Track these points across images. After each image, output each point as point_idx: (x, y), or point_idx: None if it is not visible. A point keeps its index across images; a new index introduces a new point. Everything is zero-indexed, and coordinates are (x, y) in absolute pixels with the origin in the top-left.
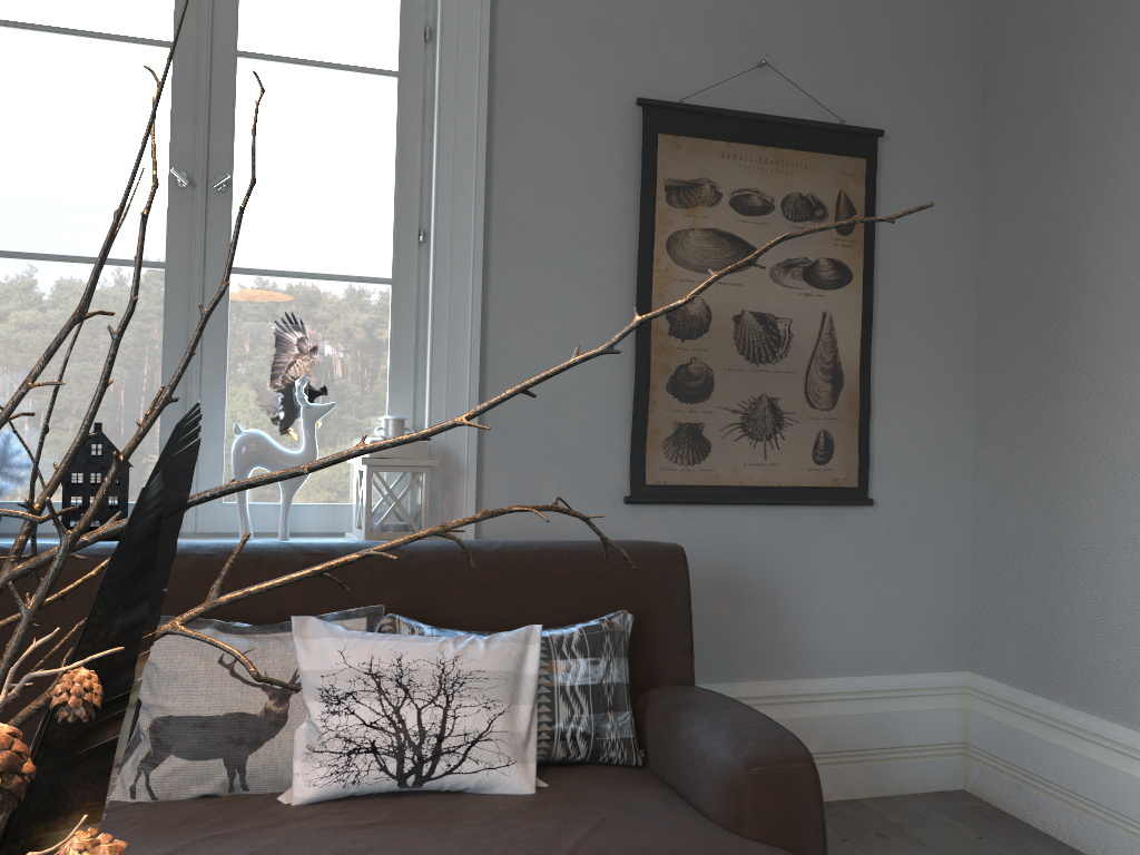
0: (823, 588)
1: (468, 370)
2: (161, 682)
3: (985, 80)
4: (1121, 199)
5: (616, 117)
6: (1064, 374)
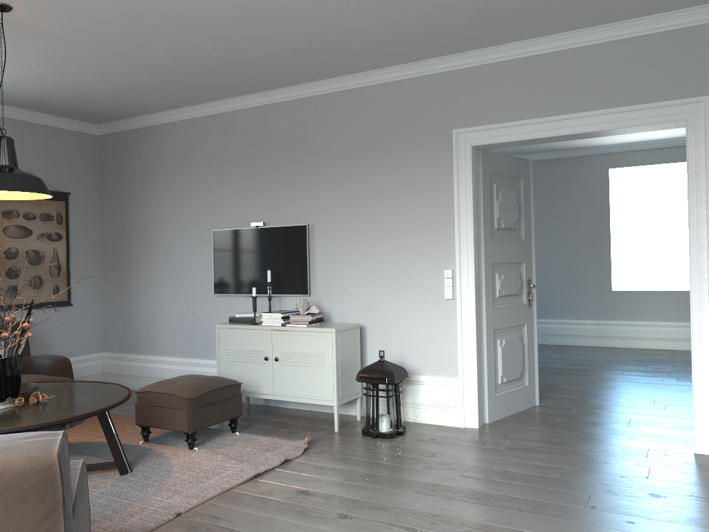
0: (58, 332)
1: None
2: None
3: (100, 176)
4: (137, 220)
5: None
6: (125, 265)
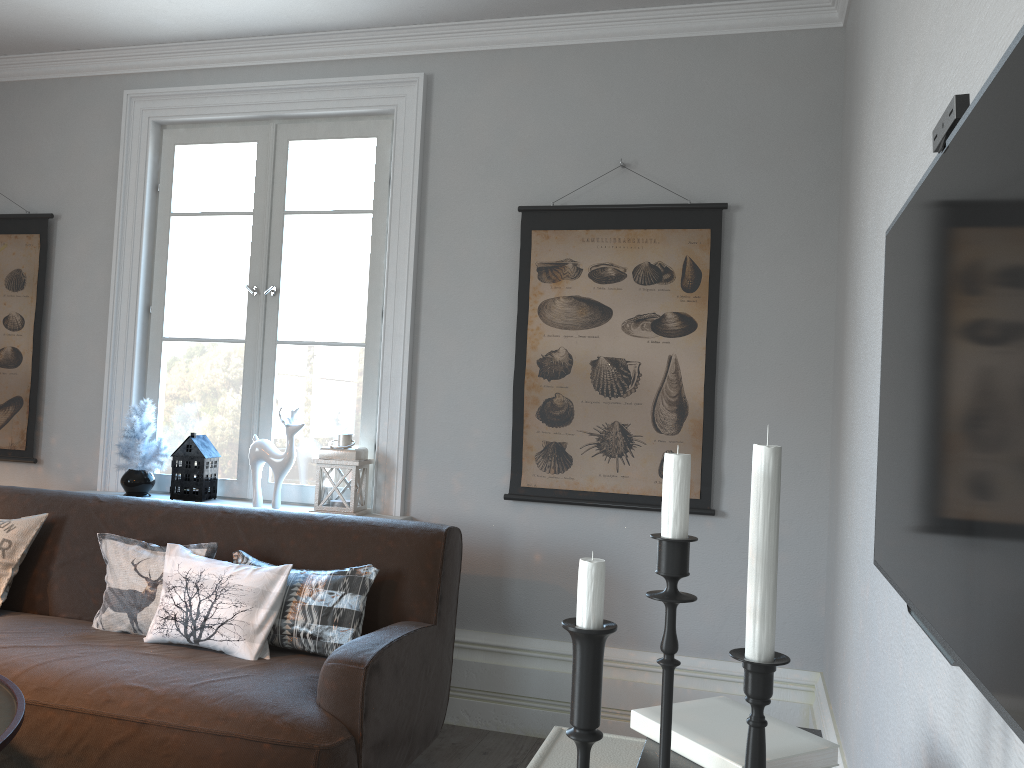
0: None
1: (399, 402)
2: (109, 569)
3: (841, 145)
4: (852, 255)
5: (509, 221)
6: (841, 409)
